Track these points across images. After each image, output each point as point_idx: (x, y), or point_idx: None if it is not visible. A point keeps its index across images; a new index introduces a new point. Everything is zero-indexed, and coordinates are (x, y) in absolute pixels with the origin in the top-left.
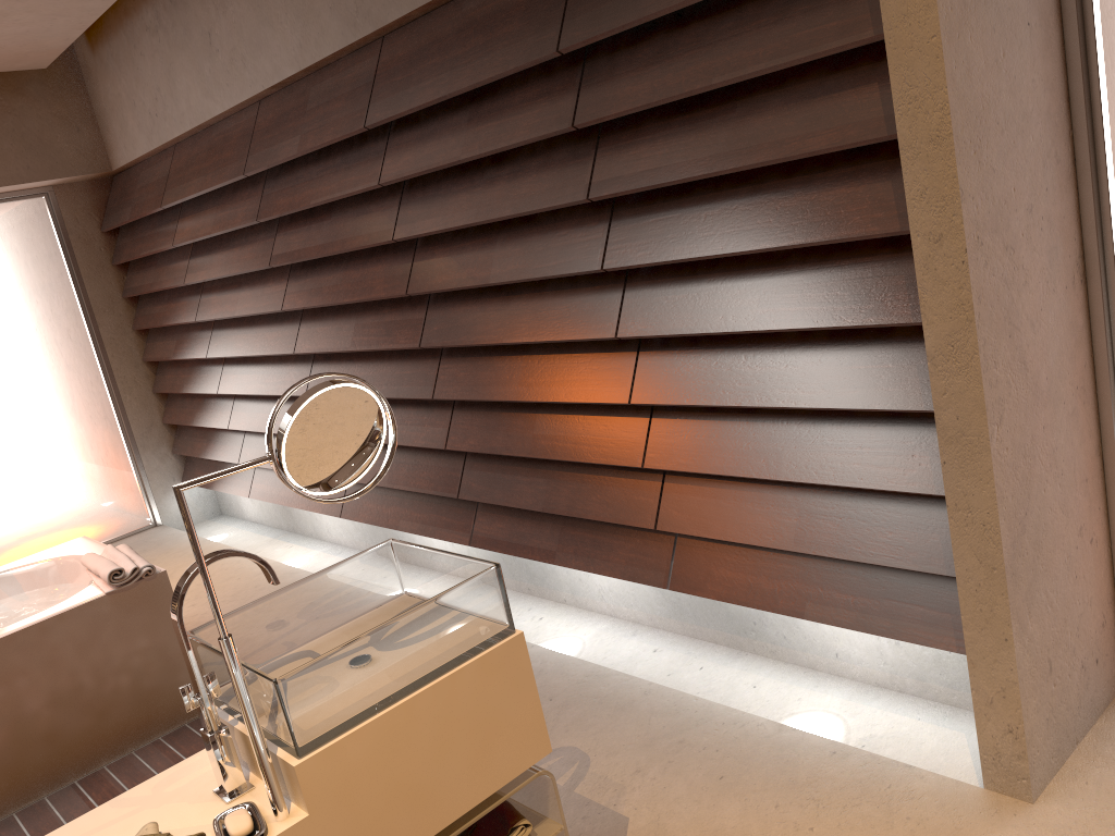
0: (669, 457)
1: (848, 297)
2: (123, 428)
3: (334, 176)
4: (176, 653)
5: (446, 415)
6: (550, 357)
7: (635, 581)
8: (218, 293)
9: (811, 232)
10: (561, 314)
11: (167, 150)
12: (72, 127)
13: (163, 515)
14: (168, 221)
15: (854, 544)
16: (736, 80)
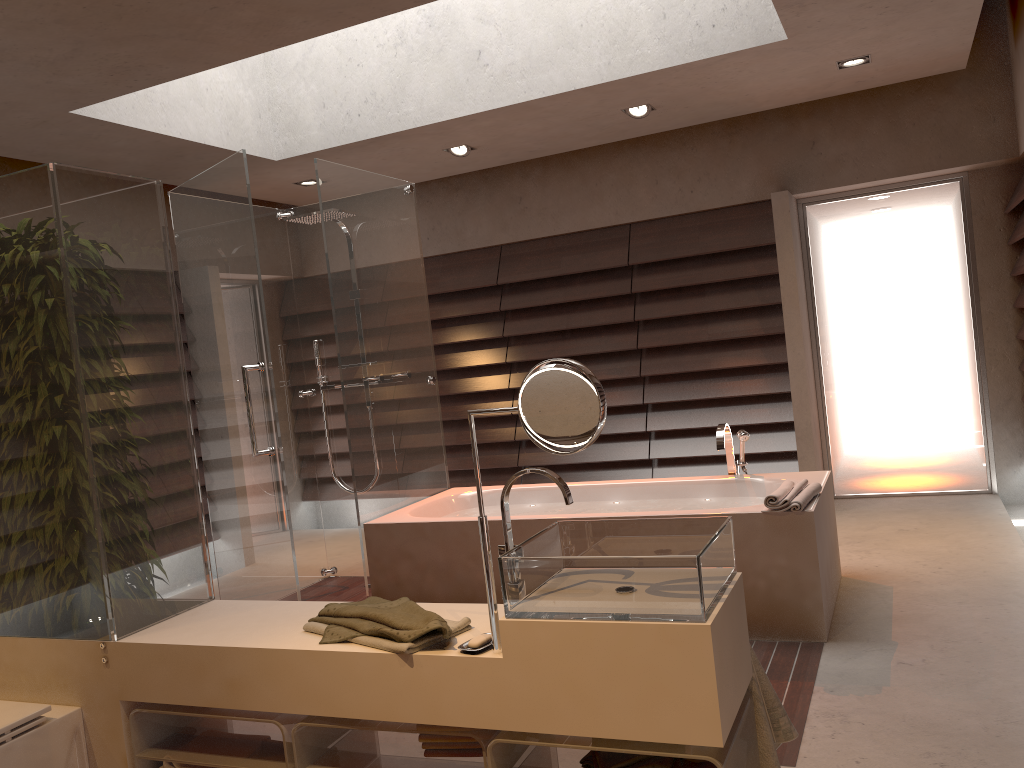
0: None
1: None
2: (981, 396)
3: None
4: (806, 582)
5: None
6: None
7: None
8: None
9: None
10: None
11: None
12: (988, 118)
13: (1000, 485)
14: None
15: None
16: None
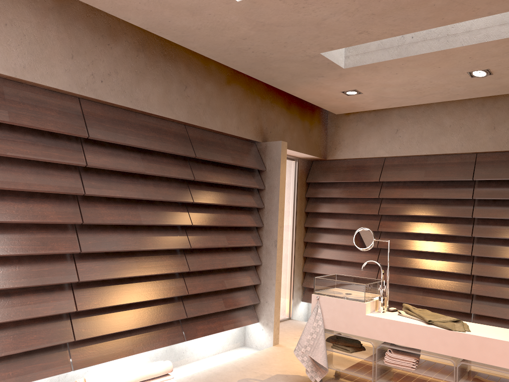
0: (195, 289)
1: (243, 239)
2: None
3: (32, 146)
4: None
5: (69, 292)
6: (148, 257)
7: (173, 343)
8: None
9: (242, 223)
10: (165, 239)
11: None
12: None
13: None
14: None
15: (236, 303)
16: (235, 185)
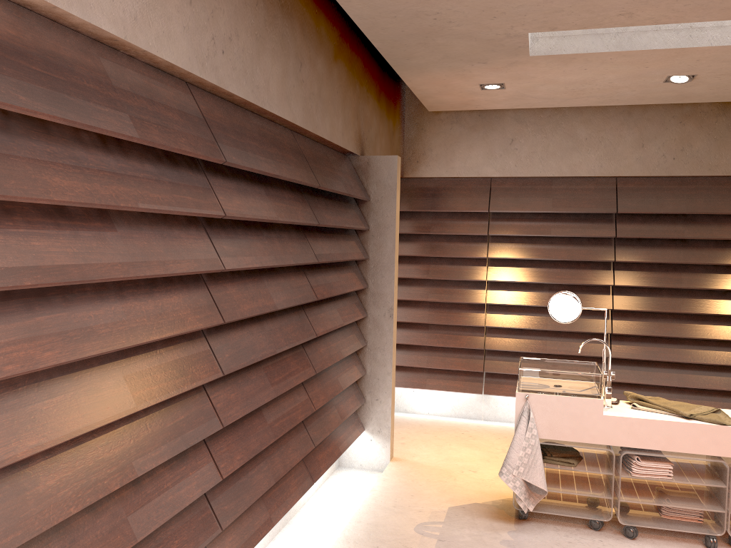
0: (319, 400)
1: (351, 311)
2: None
3: (159, 185)
4: None
5: (204, 450)
6: (274, 362)
7: (305, 492)
8: None
9: (353, 286)
10: (292, 328)
11: None
12: None
13: None
14: None
15: (348, 409)
16: (348, 227)
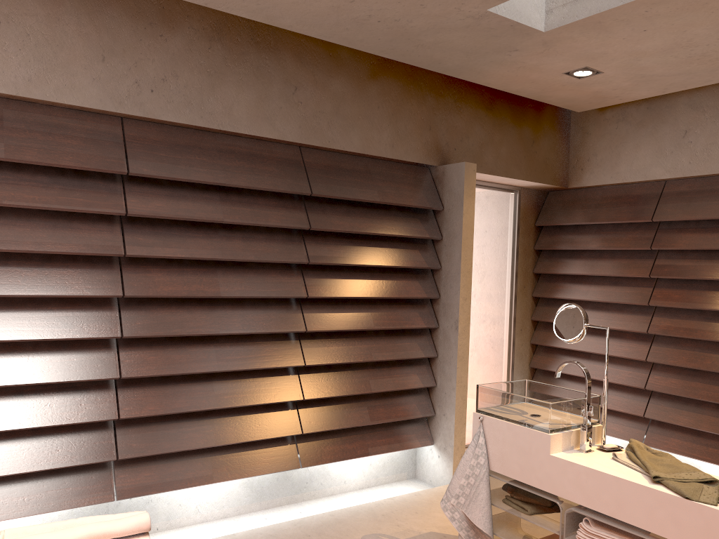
0: (317, 391)
1: (403, 318)
2: None
3: (43, 190)
4: None
5: (110, 393)
6: (237, 344)
7: (280, 470)
8: None
9: (400, 293)
10: (263, 318)
11: None
12: None
13: None
14: None
15: (392, 414)
16: (386, 234)
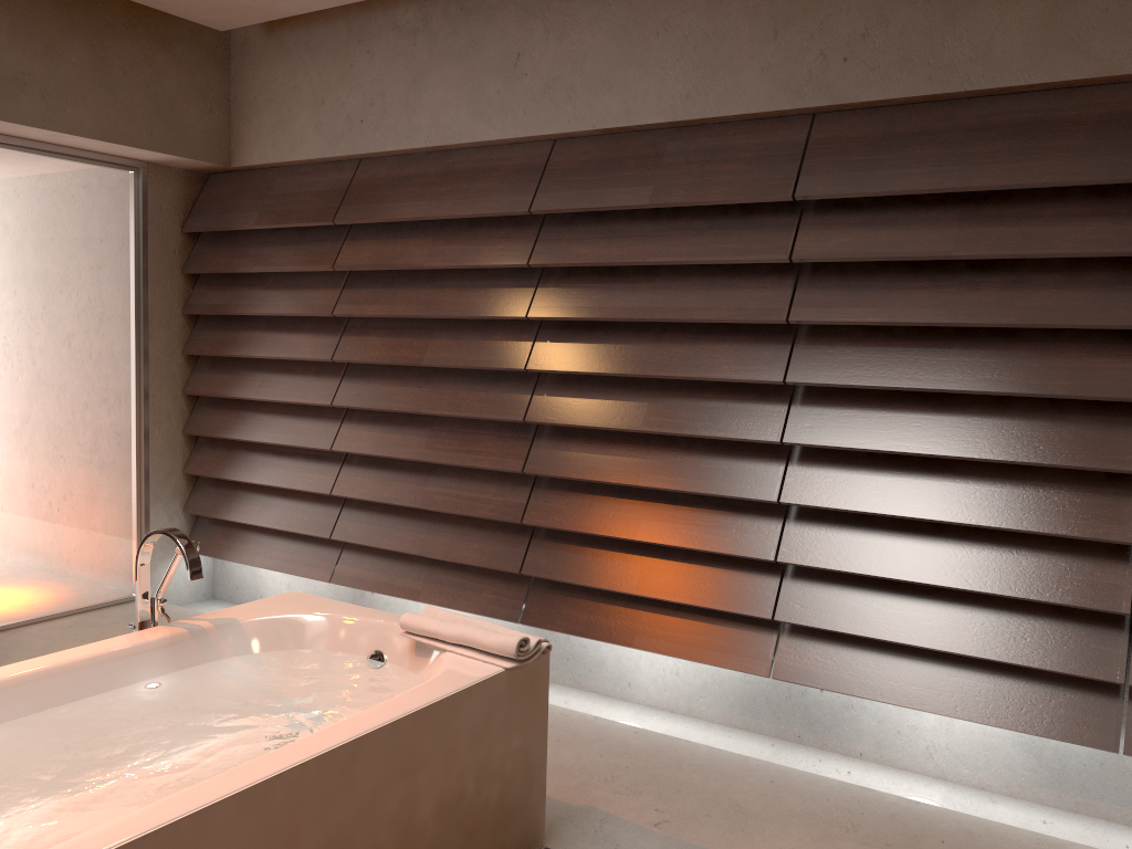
0: None
1: None
2: (139, 468)
3: (694, 239)
4: (535, 762)
5: (774, 523)
6: (990, 480)
7: (1065, 740)
8: (382, 334)
9: None
10: (1041, 436)
11: (340, 162)
12: (205, 105)
13: (154, 587)
14: (319, 239)
15: None
16: None
